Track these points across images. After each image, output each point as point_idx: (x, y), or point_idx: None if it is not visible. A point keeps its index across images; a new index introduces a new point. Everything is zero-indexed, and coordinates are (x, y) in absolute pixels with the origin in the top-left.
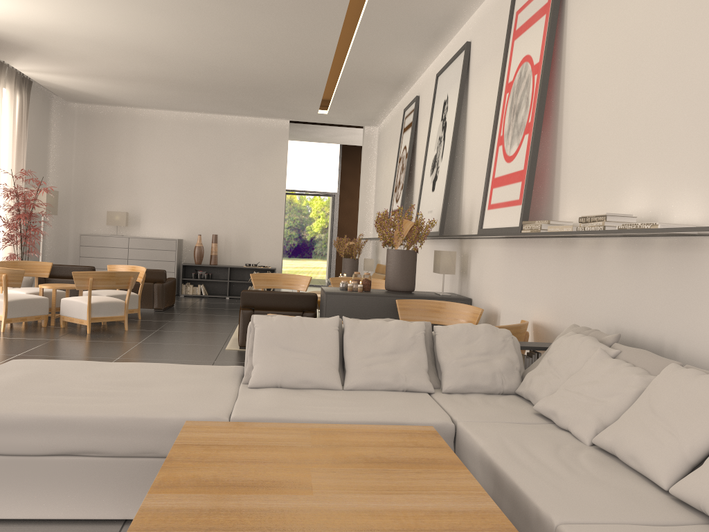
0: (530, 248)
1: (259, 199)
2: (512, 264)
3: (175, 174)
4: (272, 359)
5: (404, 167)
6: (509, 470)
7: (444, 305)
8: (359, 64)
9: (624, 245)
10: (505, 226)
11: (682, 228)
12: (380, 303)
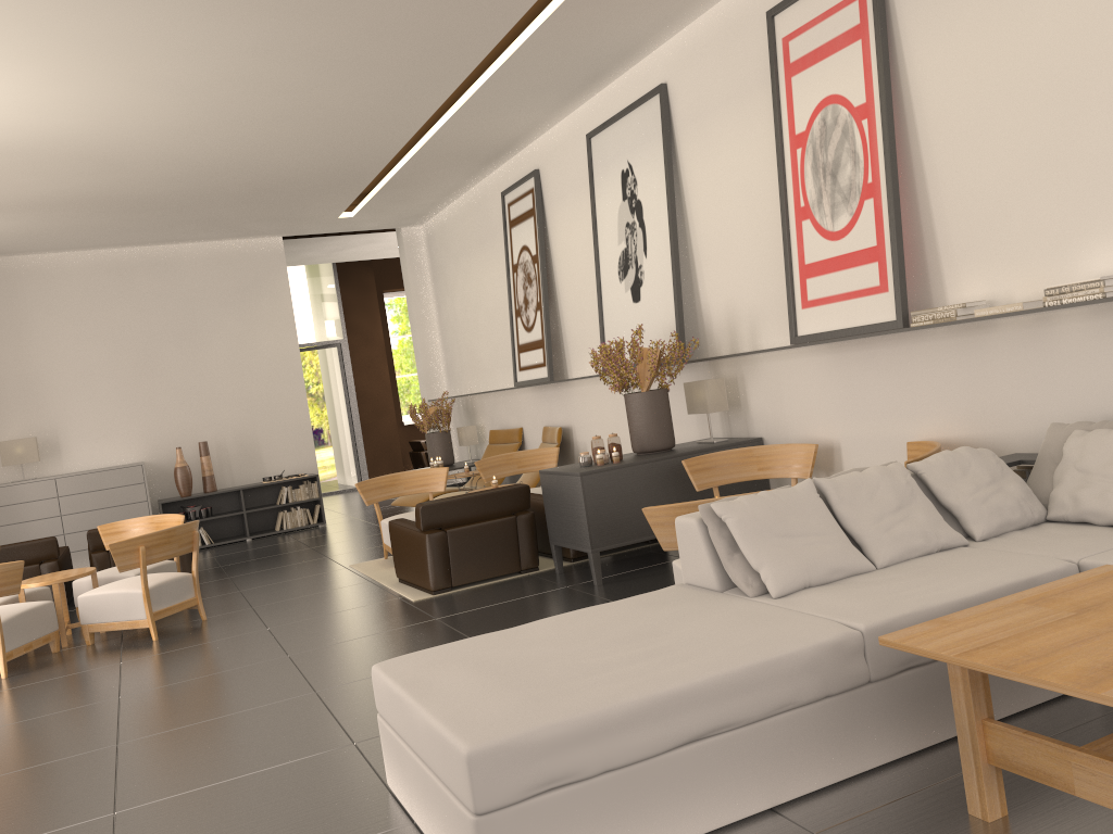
0: (891, 347)
1: (260, 370)
2: (853, 375)
3: (106, 357)
4: (780, 554)
5: (534, 278)
6: None
7: (749, 453)
8: (453, 134)
9: (1095, 314)
10: (858, 325)
11: None
12: (653, 472)
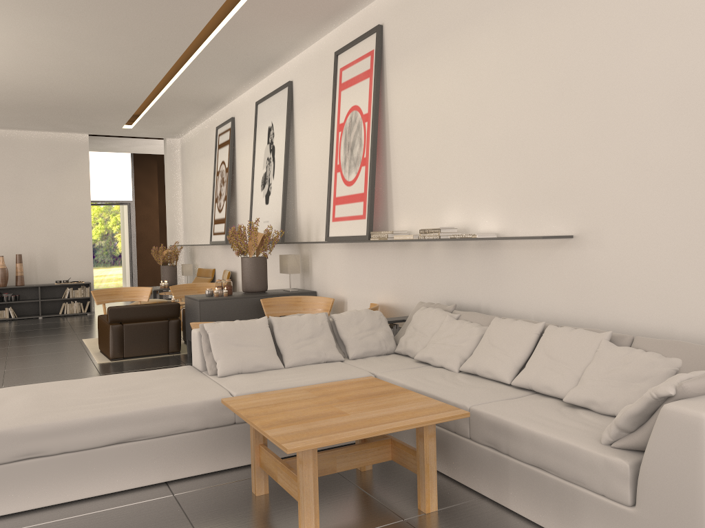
0: (371, 249)
1: (64, 214)
2: (355, 262)
3: None
4: (230, 354)
5: (225, 181)
6: (428, 390)
7: (300, 299)
8: (180, 90)
9: (447, 246)
10: (352, 235)
11: (493, 238)
12: (245, 304)
